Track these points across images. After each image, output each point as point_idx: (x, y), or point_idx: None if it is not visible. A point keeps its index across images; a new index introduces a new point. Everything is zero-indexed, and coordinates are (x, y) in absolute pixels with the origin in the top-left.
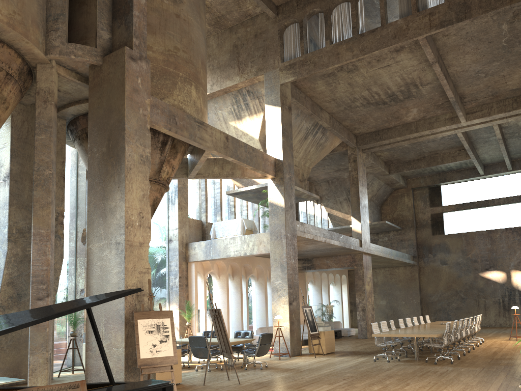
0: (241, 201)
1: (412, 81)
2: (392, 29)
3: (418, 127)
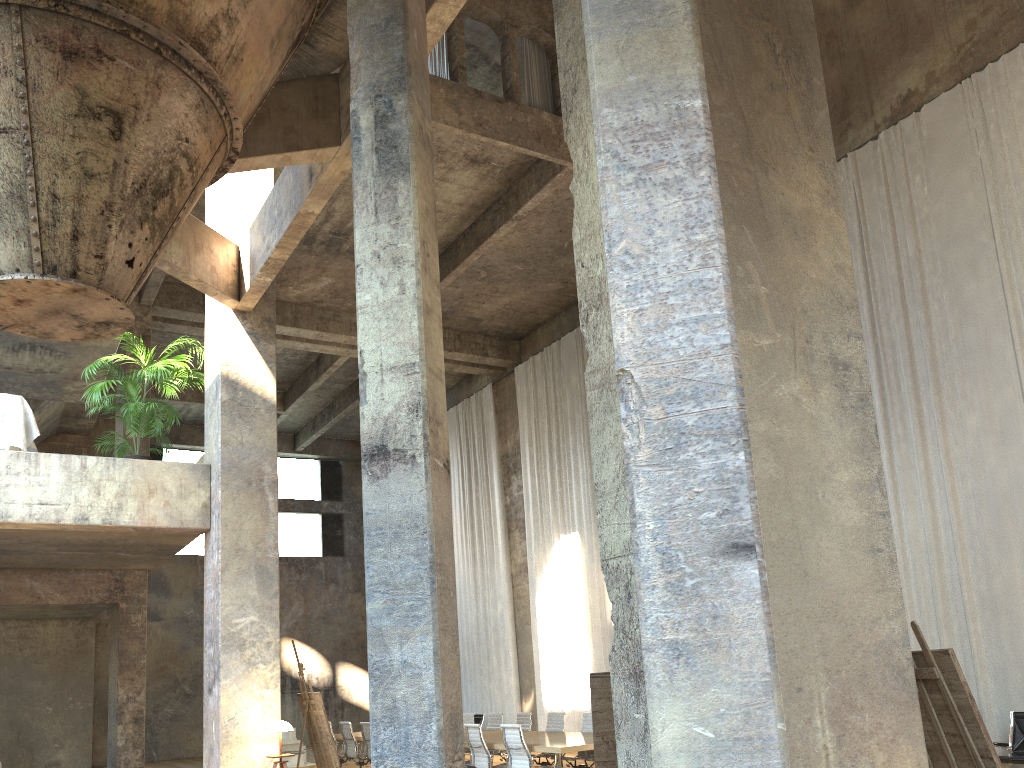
0: None
1: None
2: (533, 121)
3: (300, 318)
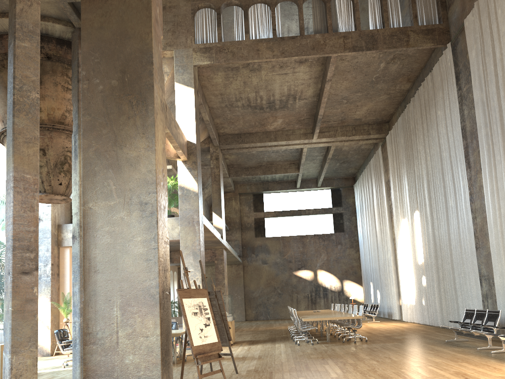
0: None
1: (295, 93)
2: (310, 41)
3: (277, 137)
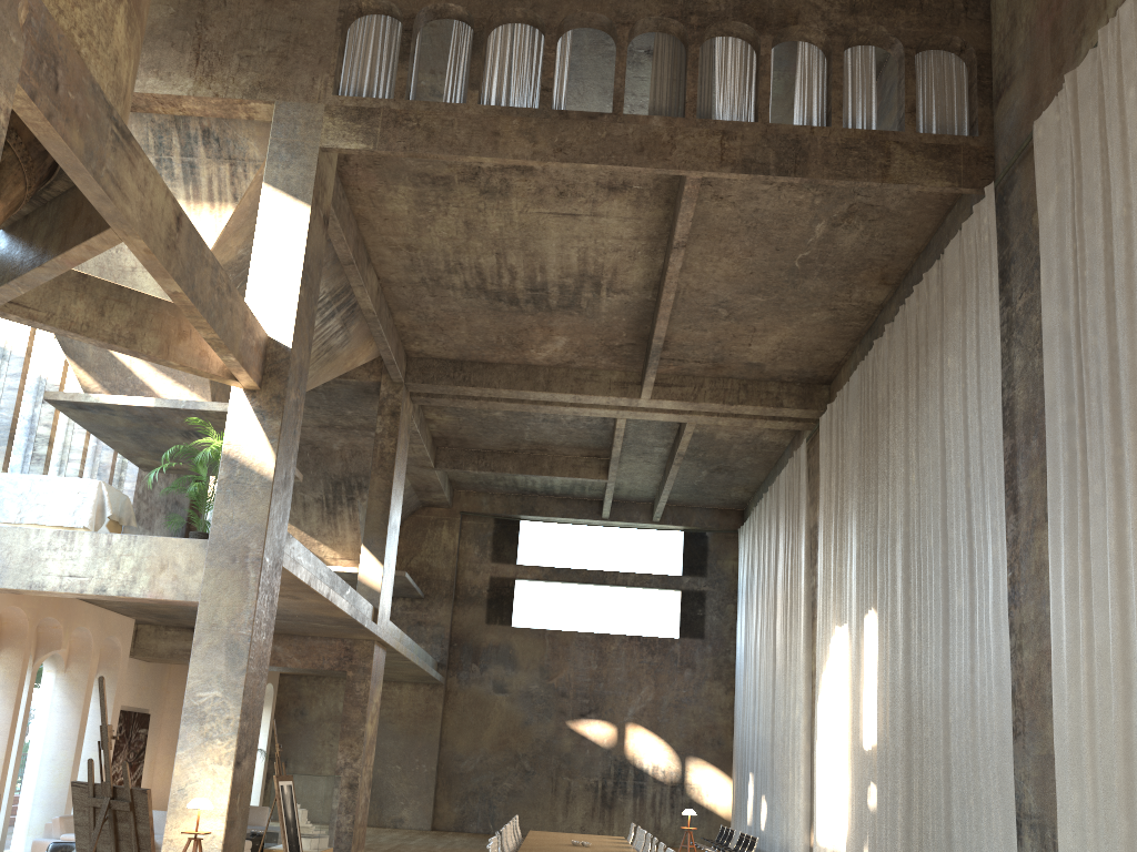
0: (68, 433)
1: (598, 273)
2: (636, 131)
3: (553, 381)
